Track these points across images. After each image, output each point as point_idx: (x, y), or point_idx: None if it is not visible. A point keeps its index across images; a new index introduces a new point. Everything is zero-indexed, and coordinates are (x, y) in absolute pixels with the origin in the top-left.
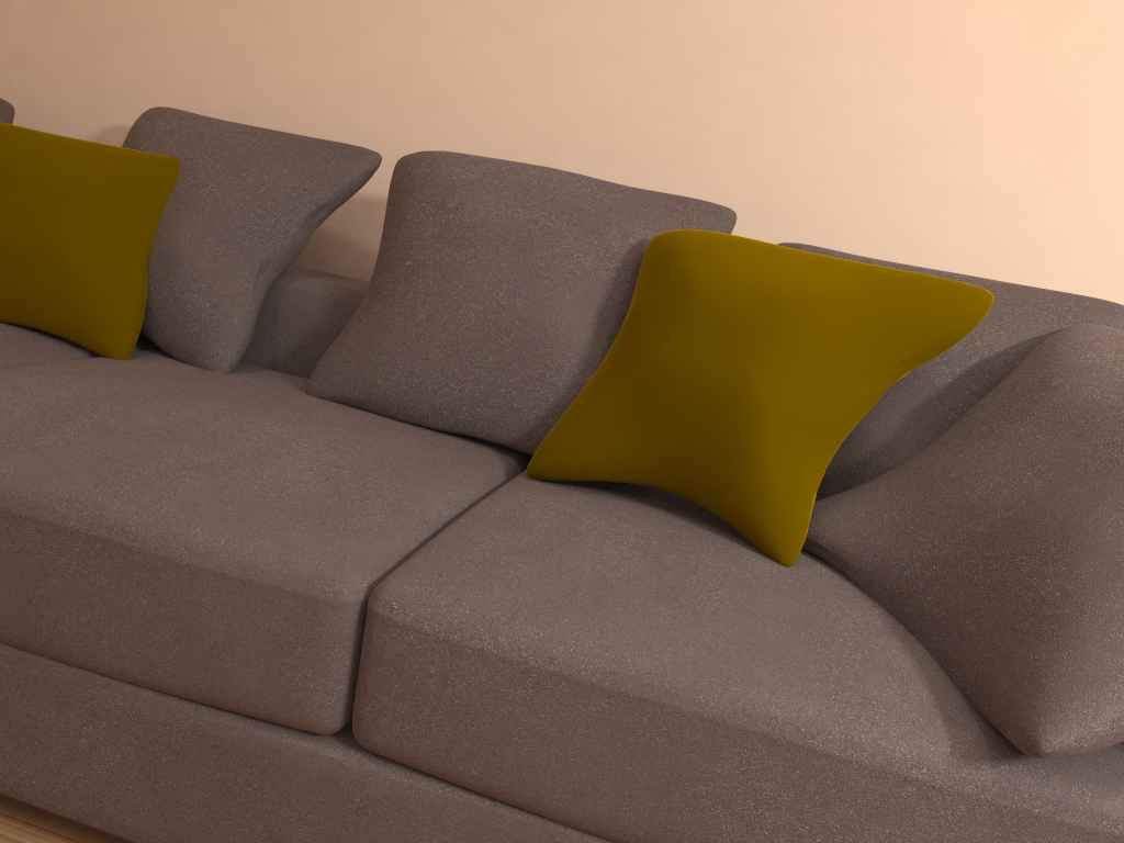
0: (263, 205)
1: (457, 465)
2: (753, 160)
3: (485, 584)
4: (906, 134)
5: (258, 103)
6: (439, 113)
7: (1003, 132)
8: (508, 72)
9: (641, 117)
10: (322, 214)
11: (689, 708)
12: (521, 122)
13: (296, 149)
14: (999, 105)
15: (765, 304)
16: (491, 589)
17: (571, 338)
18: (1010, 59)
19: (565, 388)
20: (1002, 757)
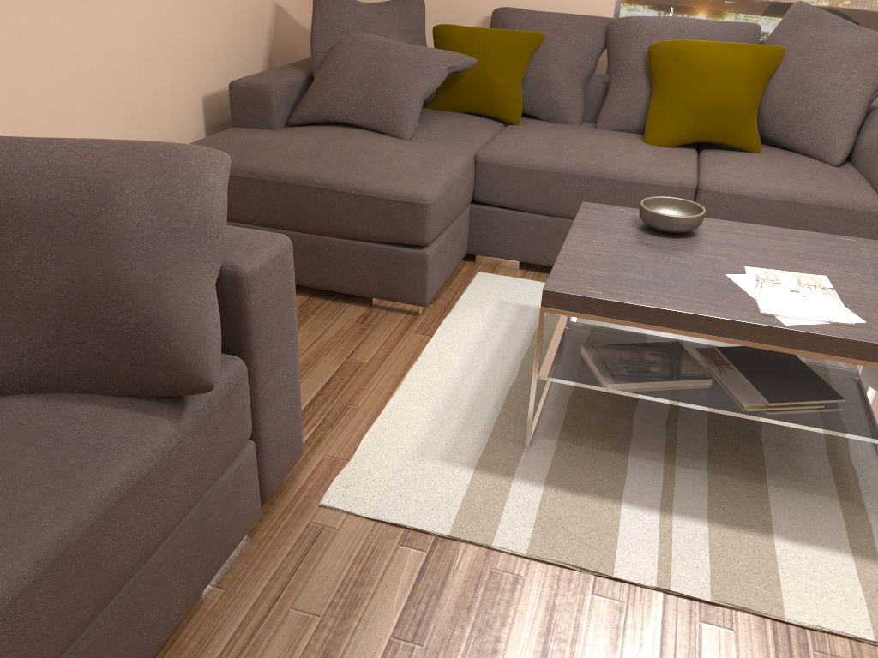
0: None
1: None
2: None
3: None
4: None
5: None
6: None
7: None
8: None
9: None
10: None
11: (85, 529)
12: None
13: None
14: None
15: None
16: None
17: None
18: None
19: None
20: (183, 404)
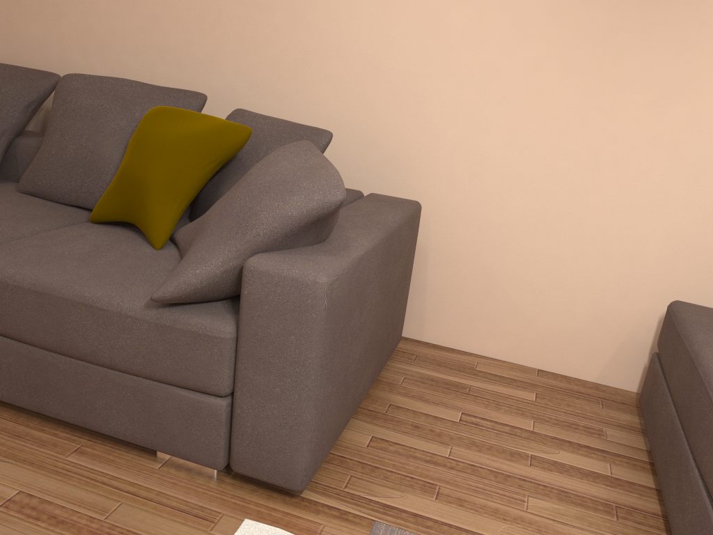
0: (1, 104)
1: (57, 218)
2: (244, 67)
3: (6, 256)
4: (309, 50)
5: (22, 51)
6: (103, 51)
7: (352, 46)
8: (131, 29)
9: (192, 48)
10: (32, 106)
11: (59, 295)
12: (140, 53)
13: (20, 75)
14: (348, 33)
15: (160, 139)
16: (7, 258)
17: (111, 159)
18: (350, 10)
19: (110, 181)
20: (162, 306)
